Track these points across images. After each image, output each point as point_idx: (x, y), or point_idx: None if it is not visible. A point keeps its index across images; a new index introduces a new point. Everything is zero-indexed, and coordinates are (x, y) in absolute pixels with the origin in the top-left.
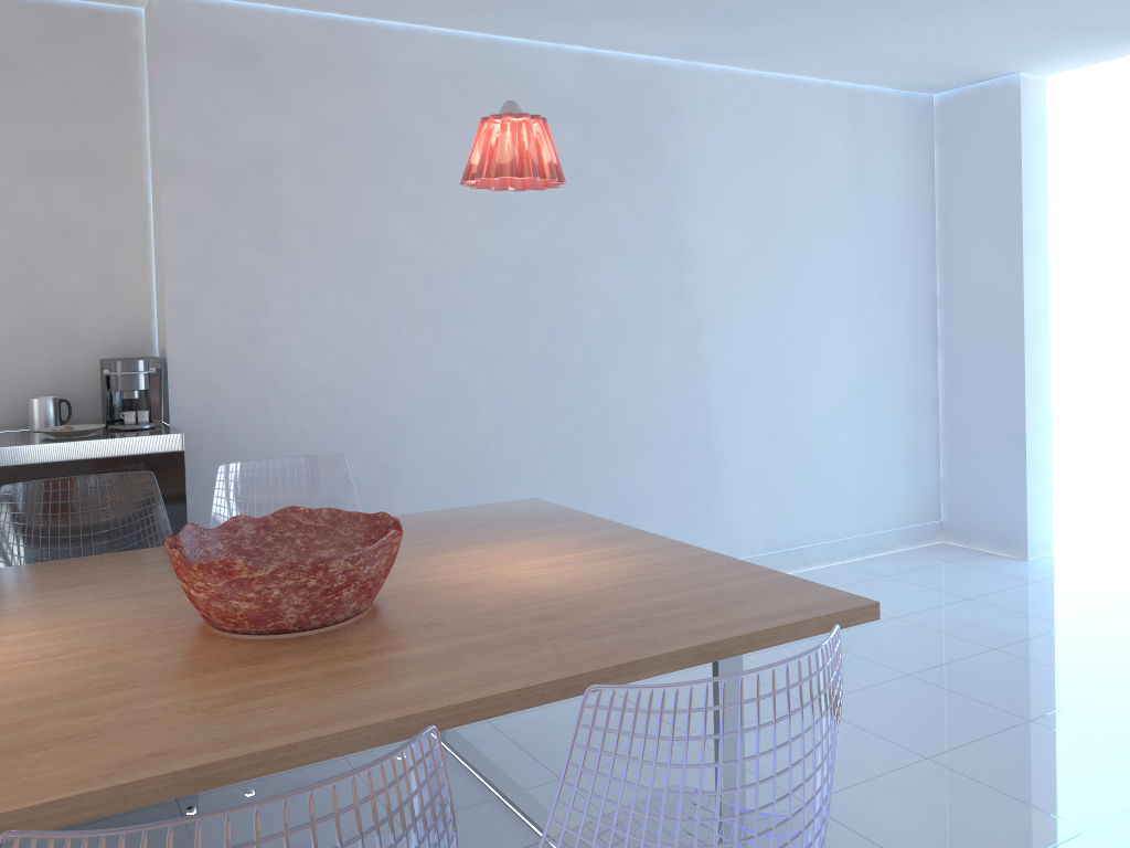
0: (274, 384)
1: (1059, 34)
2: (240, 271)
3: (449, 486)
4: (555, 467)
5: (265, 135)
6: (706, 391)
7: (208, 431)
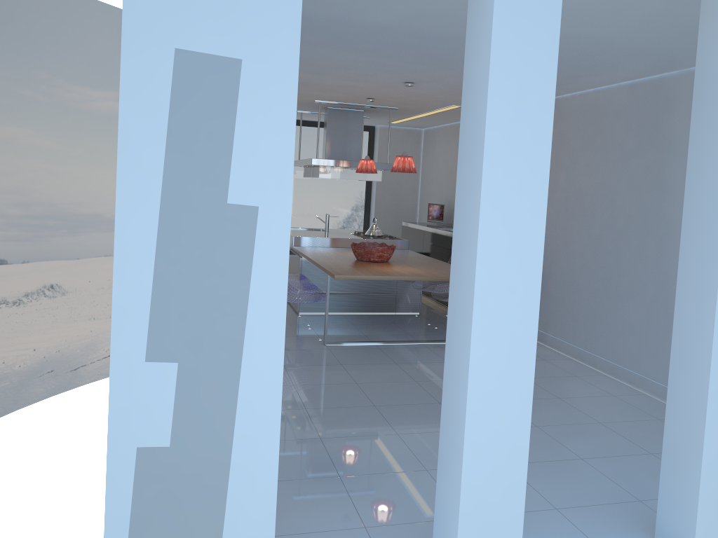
0: None
1: (699, 9)
2: None
3: (563, 286)
4: (596, 292)
5: None
6: (669, 276)
7: None
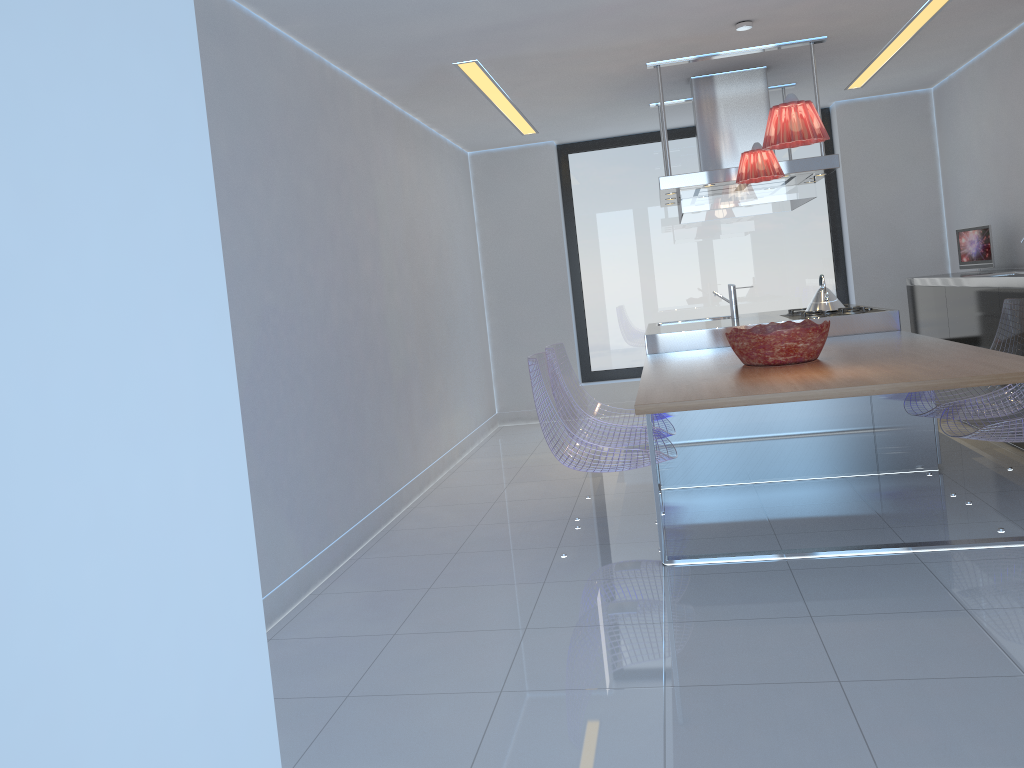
0: None
1: None
2: None
3: None
4: None
5: None
6: None
7: None
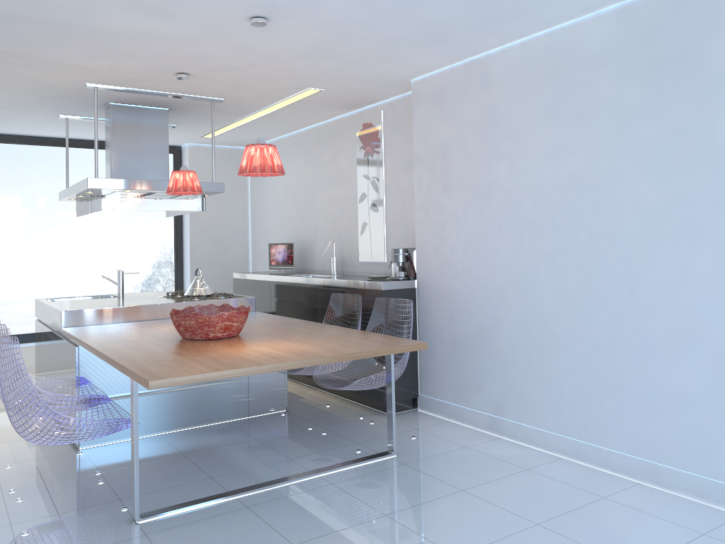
0: (448, 264)
1: None
2: (437, 205)
3: (526, 340)
4: (597, 345)
5: (445, 134)
6: None
7: (427, 284)
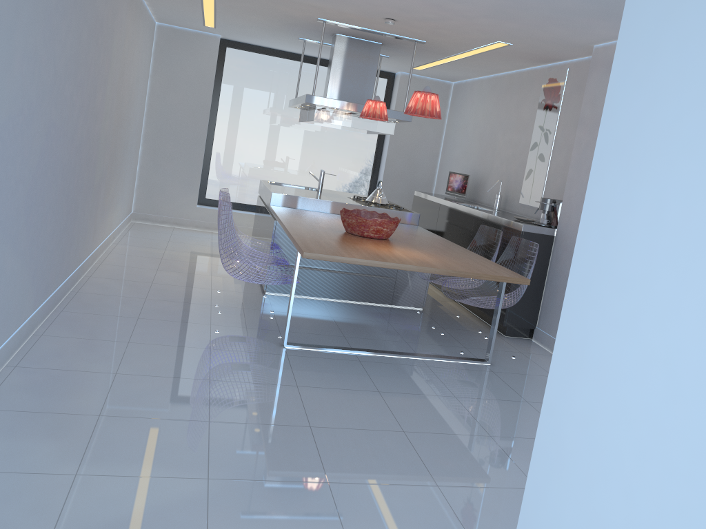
0: None
1: None
2: (588, 167)
3: None
4: None
5: None
6: None
7: (564, 235)
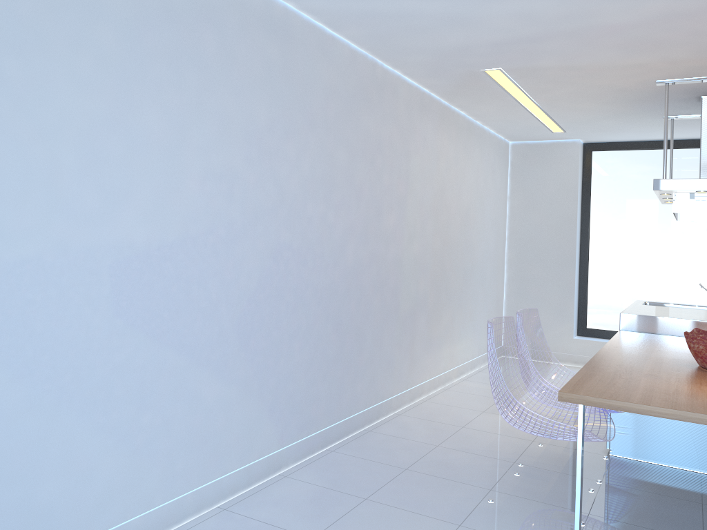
0: None
1: None
2: None
3: None
4: None
5: None
6: None
7: None
